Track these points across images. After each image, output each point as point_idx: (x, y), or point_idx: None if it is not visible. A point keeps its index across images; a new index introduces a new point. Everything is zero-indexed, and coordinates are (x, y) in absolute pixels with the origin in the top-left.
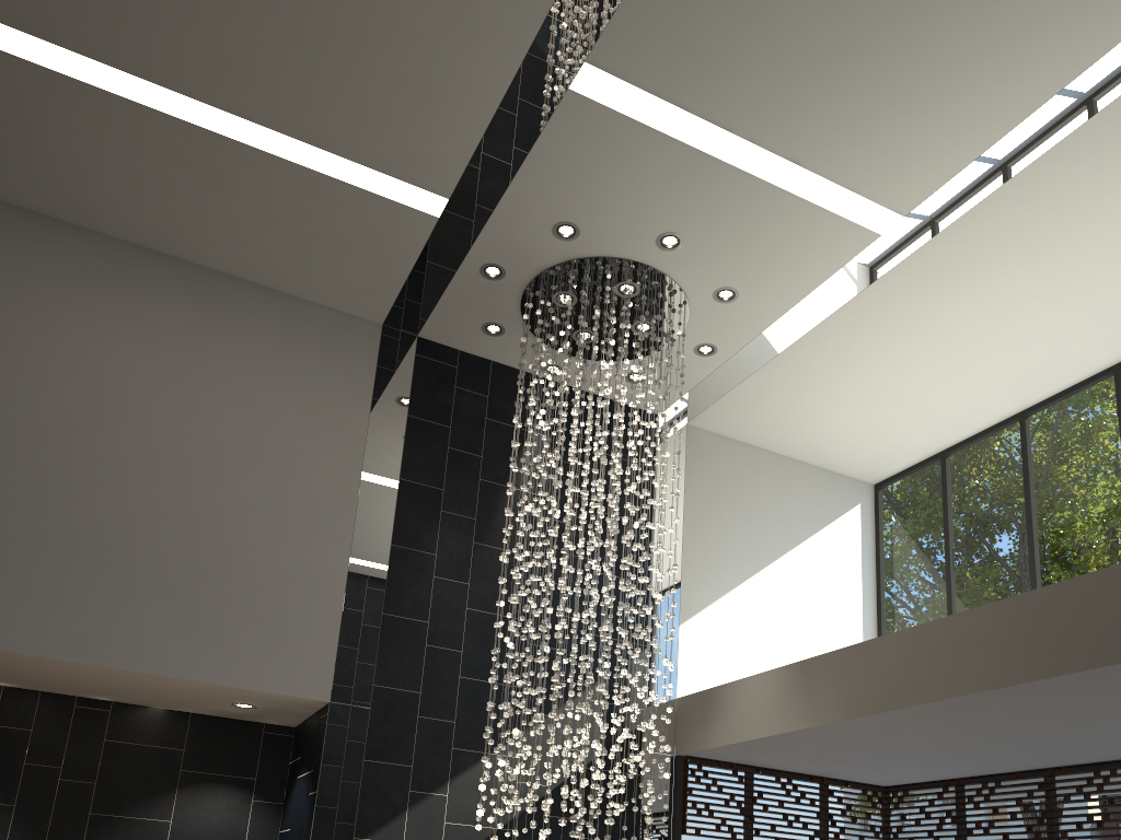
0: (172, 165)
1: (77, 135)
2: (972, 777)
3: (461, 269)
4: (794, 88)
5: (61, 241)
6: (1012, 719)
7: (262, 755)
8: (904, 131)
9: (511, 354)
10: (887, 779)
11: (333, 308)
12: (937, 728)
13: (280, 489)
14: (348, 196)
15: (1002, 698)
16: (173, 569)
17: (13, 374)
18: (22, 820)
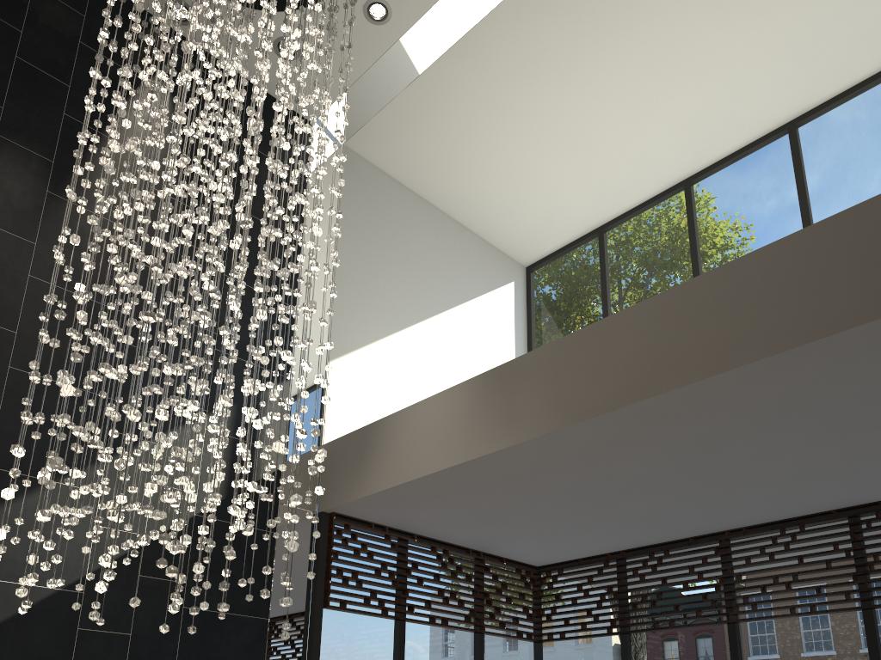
0: None
1: None
2: (638, 548)
3: None
4: None
5: None
6: (767, 427)
7: None
8: None
9: None
10: (546, 554)
11: None
12: (663, 451)
13: None
14: None
15: (796, 371)
16: None
17: None
18: None
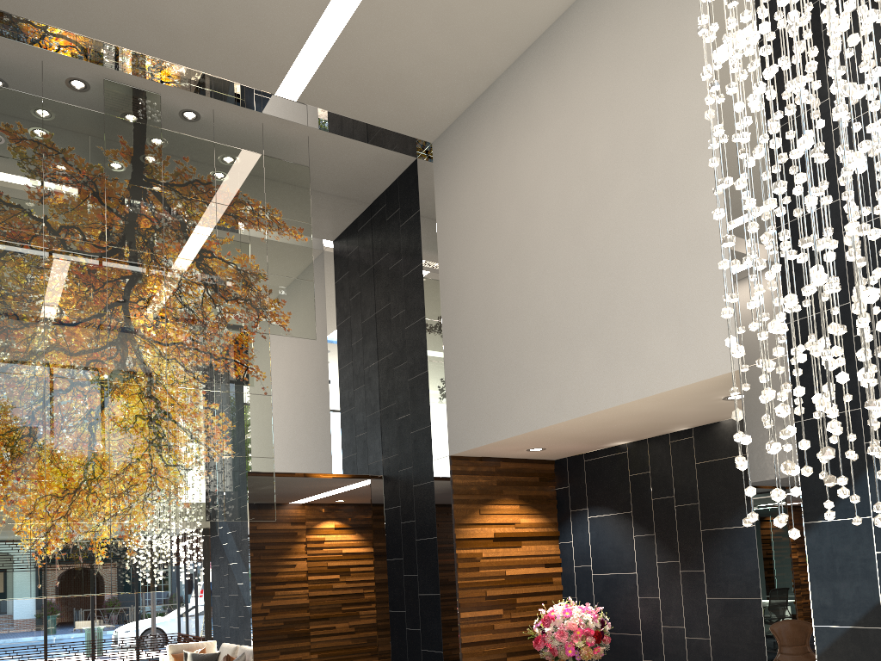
0: (427, 3)
1: (395, 51)
2: None
3: None
4: None
5: (485, 108)
6: None
7: None
8: None
9: None
10: None
11: None
12: None
13: (647, 170)
14: None
15: None
16: (591, 310)
17: (487, 231)
18: (661, 545)
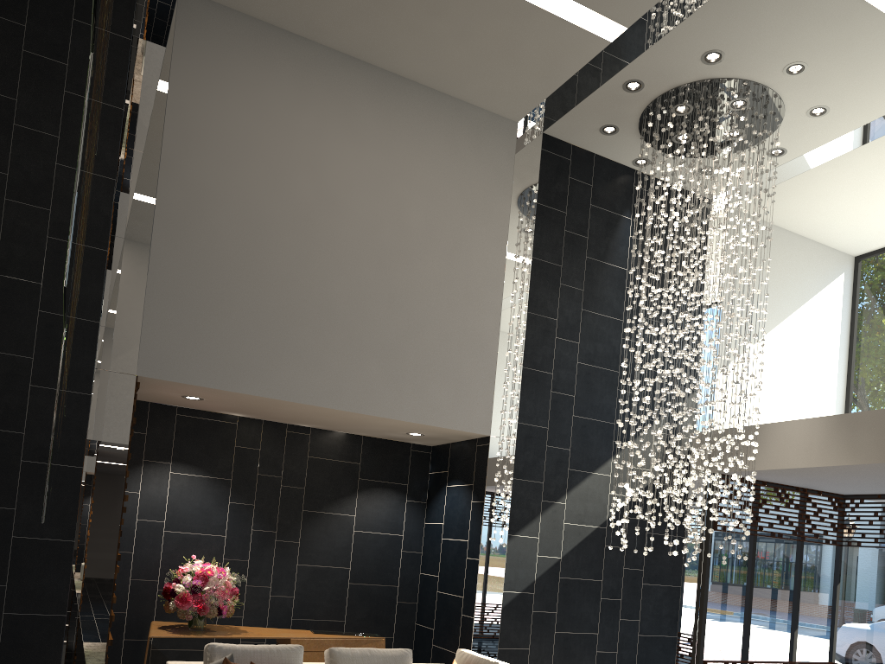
0: None
1: None
2: None
3: (607, 83)
4: None
5: (288, 50)
6: None
7: (410, 467)
8: None
9: (613, 149)
10: (853, 491)
11: (483, 109)
12: None
13: (452, 268)
14: (543, 22)
15: None
16: (384, 334)
17: (265, 173)
18: (260, 515)
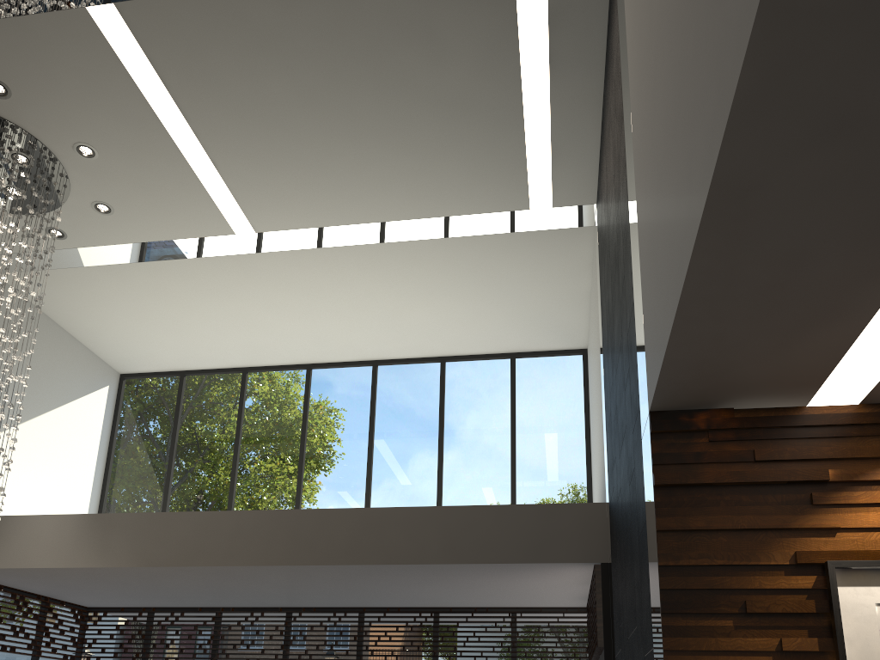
0: None
1: None
2: (165, 607)
3: None
4: (244, 126)
5: None
6: (244, 580)
7: None
8: (288, 191)
9: None
10: (98, 603)
11: None
12: (190, 579)
13: None
14: None
15: (257, 570)
16: None
17: None
18: None
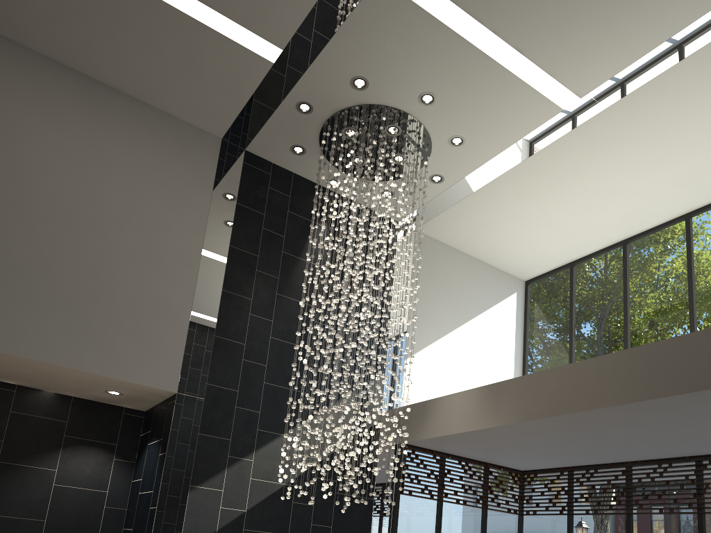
0: None
1: None
2: (580, 466)
3: (283, 103)
4: None
5: None
6: (624, 426)
7: (121, 428)
8: (593, 38)
9: (307, 169)
10: (526, 465)
11: (188, 123)
12: (574, 431)
13: (148, 244)
14: (212, 39)
15: (625, 411)
16: (71, 292)
17: None
18: None
